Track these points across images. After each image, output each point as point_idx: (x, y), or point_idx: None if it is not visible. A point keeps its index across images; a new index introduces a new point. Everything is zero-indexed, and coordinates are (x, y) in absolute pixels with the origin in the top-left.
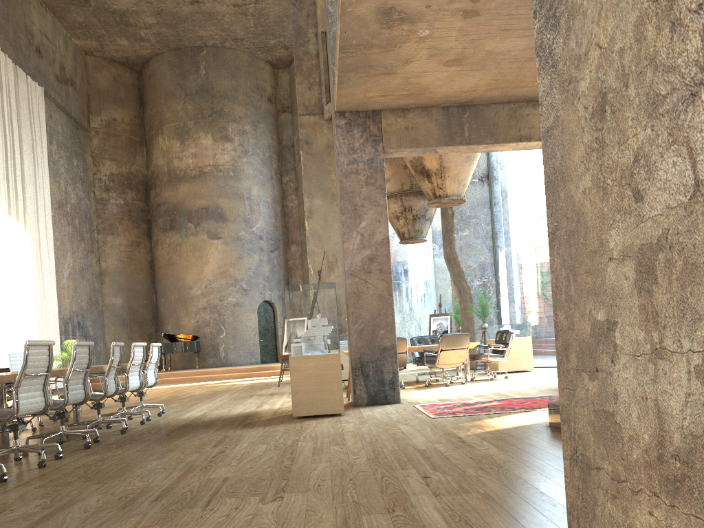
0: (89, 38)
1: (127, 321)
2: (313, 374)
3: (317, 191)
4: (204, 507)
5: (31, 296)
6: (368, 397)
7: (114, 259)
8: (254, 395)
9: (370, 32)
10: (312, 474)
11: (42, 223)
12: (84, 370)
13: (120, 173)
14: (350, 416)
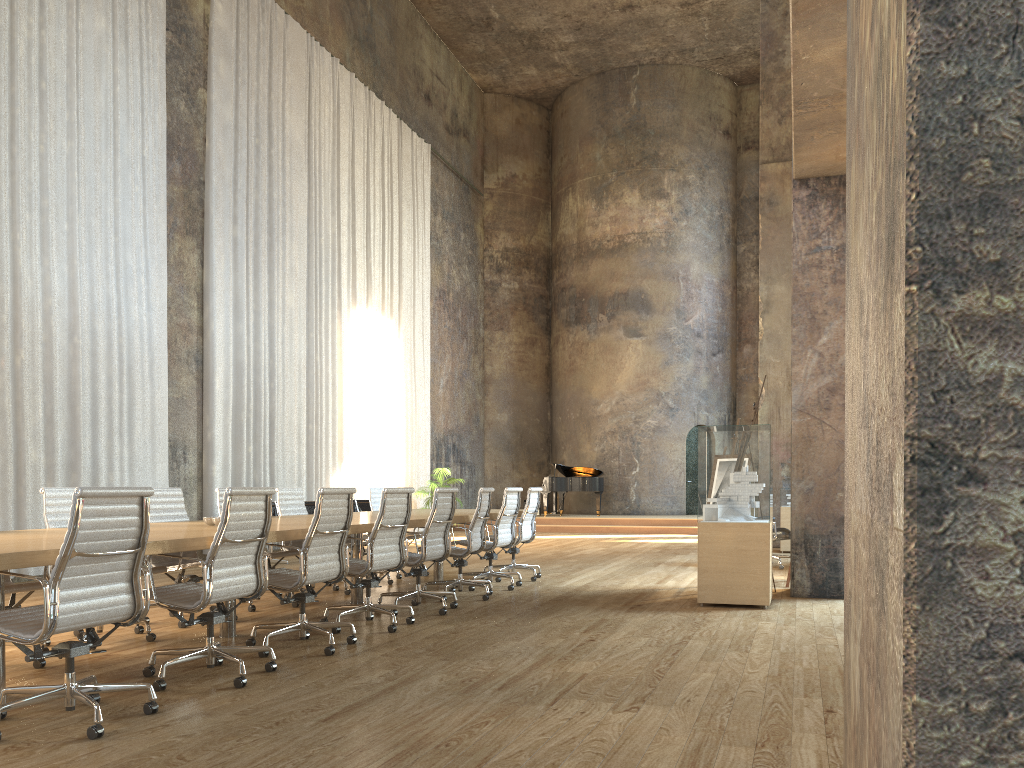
0: (489, 70)
1: (512, 444)
2: (730, 548)
3: (779, 273)
4: (548, 706)
5: (401, 411)
6: (812, 586)
7: (502, 362)
8: (661, 563)
9: (838, 80)
10: (686, 685)
11: (418, 318)
12: (444, 521)
13: (516, 248)
14: (777, 611)
